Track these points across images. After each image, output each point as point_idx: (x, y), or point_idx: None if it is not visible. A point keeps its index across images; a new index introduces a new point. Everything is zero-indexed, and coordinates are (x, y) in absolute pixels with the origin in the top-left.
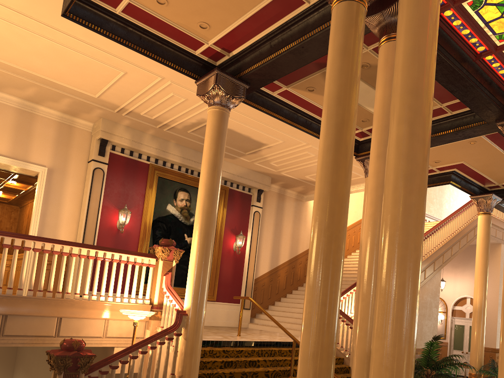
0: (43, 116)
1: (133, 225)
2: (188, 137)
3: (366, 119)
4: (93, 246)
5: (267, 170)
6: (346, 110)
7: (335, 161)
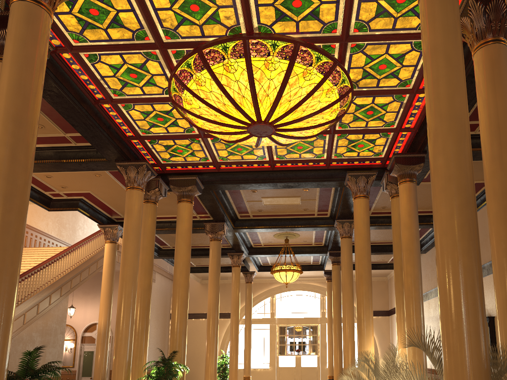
0: None
1: None
2: None
3: None
4: None
5: None
6: None
7: None
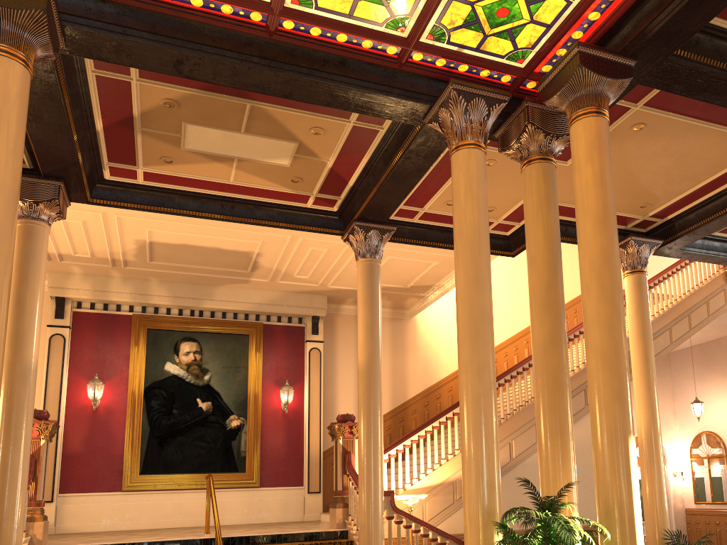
0: None
1: (116, 399)
2: (159, 268)
3: (295, 178)
4: None
5: (306, 286)
6: None
7: None
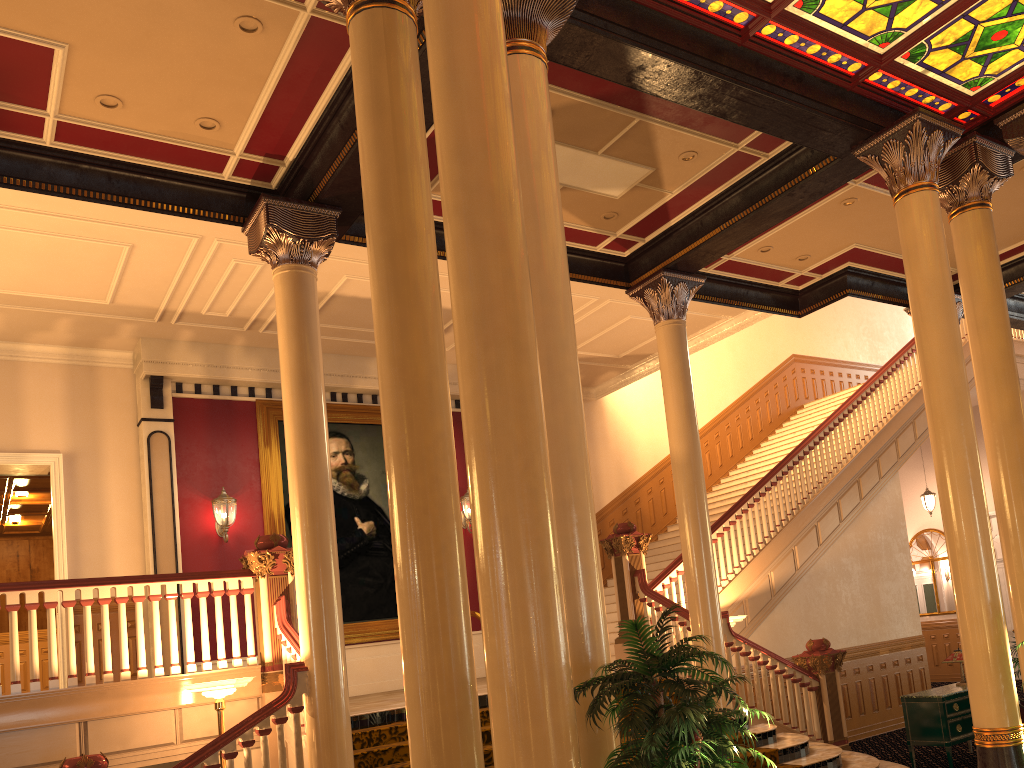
0: (36, 361)
1: (248, 523)
2: None
3: (612, 213)
4: (121, 578)
5: None
6: (399, 216)
7: (396, 318)
